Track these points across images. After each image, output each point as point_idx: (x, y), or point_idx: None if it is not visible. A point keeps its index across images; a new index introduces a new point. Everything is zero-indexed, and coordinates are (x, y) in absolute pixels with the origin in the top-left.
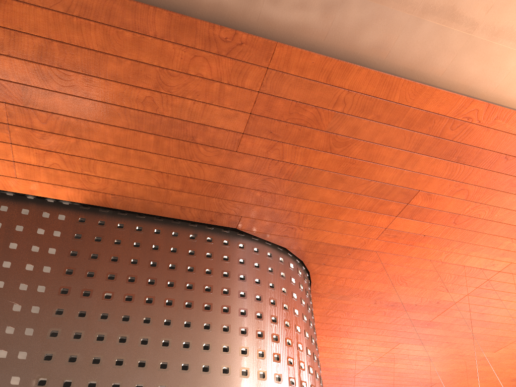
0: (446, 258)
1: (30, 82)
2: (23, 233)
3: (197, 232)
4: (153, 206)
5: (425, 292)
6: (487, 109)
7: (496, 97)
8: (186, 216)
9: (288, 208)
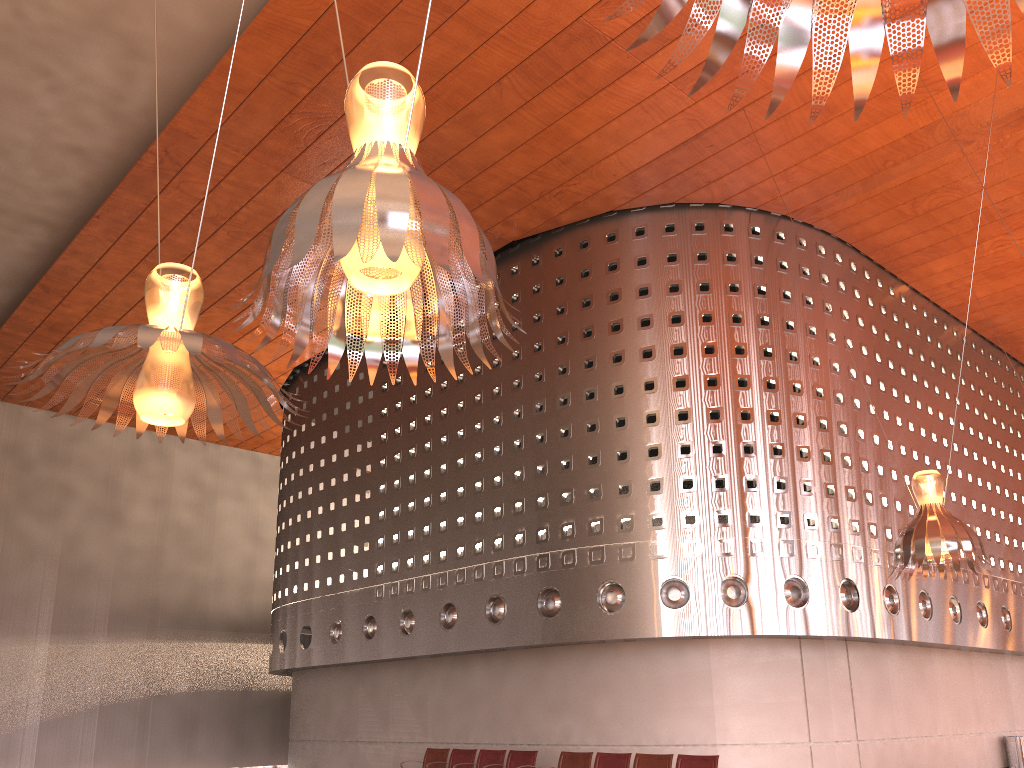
0: None
1: None
2: (352, 386)
3: None
4: None
5: None
6: None
7: None
8: None
9: (503, 185)
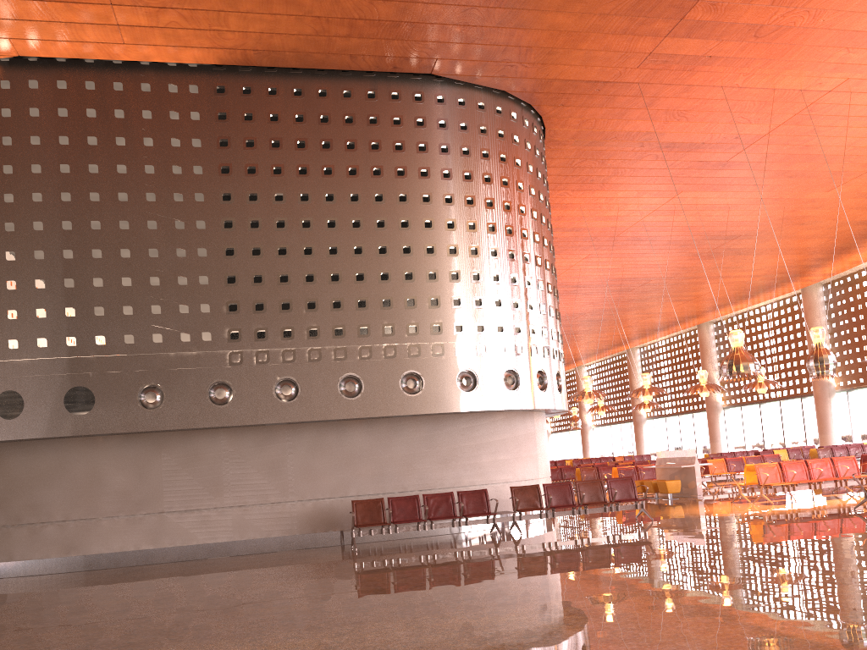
0: (745, 82)
1: None
2: (154, 121)
3: (377, 86)
4: (312, 58)
5: (715, 126)
6: None
7: None
8: (359, 66)
9: (503, 42)
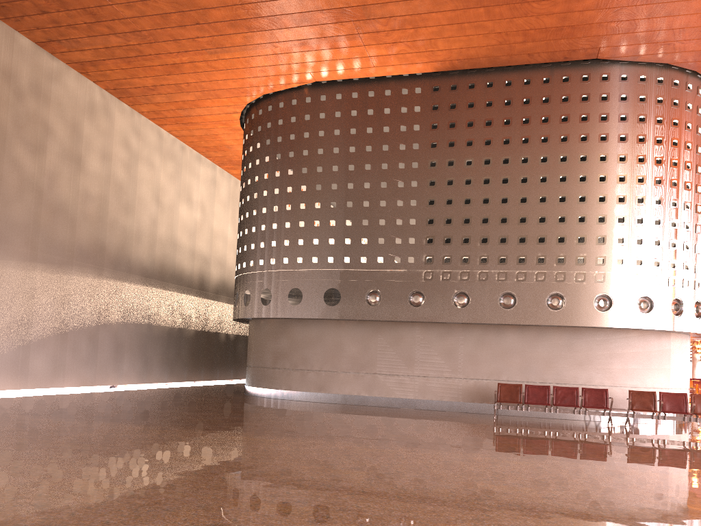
0: None
1: (367, 3)
2: (391, 115)
3: (552, 73)
4: (500, 60)
5: None
6: None
7: None
8: (536, 61)
9: (656, 28)
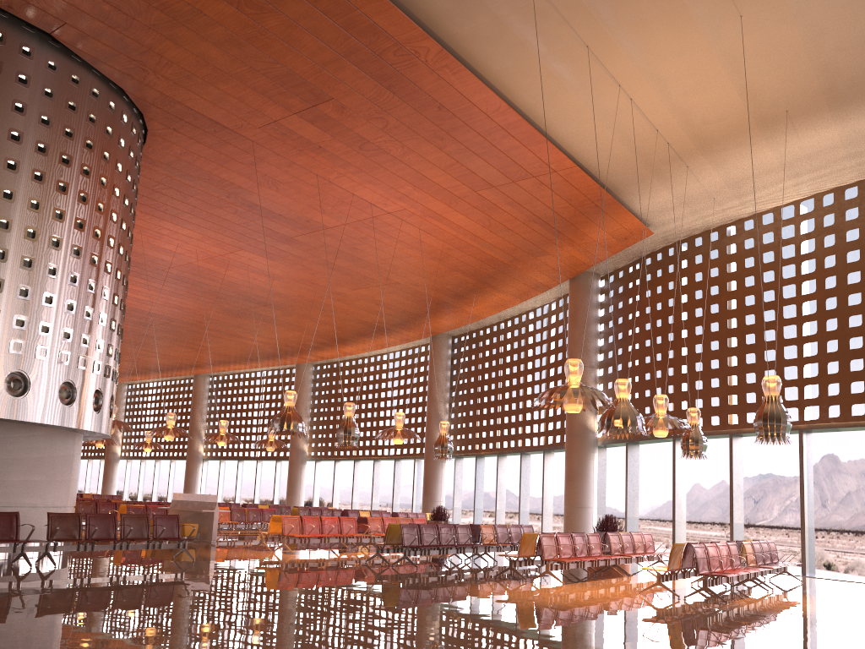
0: (336, 180)
1: None
2: None
3: None
4: None
5: (297, 205)
6: (439, 53)
7: (454, 42)
8: None
9: (147, 44)
